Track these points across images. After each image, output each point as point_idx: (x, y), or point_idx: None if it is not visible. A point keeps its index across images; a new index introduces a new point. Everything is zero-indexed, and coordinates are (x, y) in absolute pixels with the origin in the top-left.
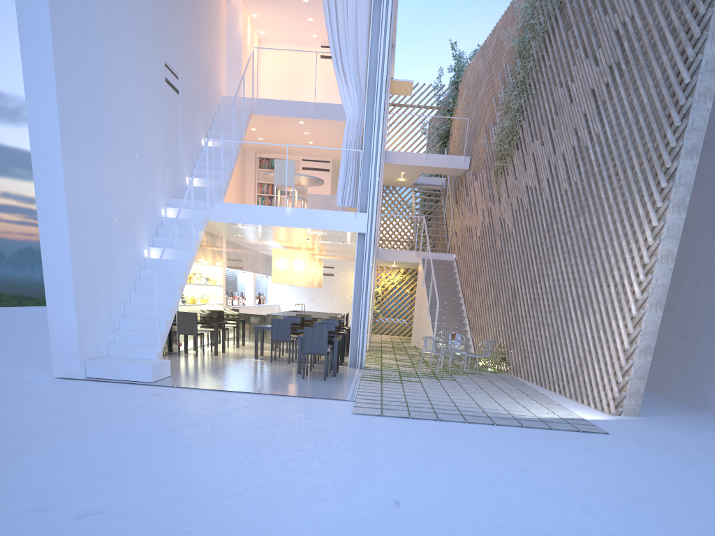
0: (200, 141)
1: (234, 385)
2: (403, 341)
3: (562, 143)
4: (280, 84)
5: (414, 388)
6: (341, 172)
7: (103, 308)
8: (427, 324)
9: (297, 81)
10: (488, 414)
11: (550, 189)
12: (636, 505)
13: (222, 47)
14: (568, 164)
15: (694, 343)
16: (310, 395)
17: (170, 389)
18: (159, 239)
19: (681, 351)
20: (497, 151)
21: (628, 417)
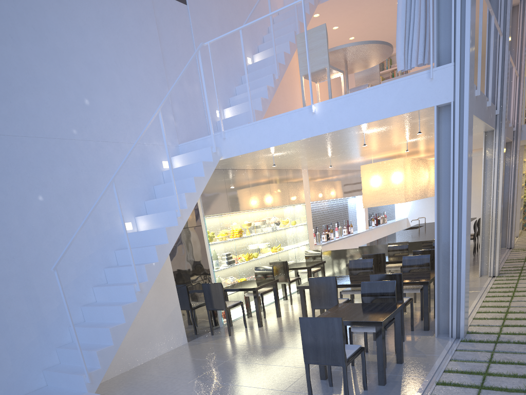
0: (242, 60)
1: None
2: None
3: None
4: None
5: None
6: (399, 6)
7: (23, 328)
8: None
9: None
10: None
11: None
12: None
13: None
14: None
15: None
16: None
17: None
18: (150, 202)
19: None
20: None
21: None
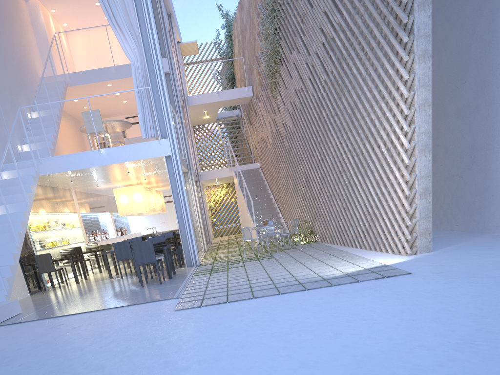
0: (25, 115)
1: (76, 308)
2: (237, 237)
3: (313, 44)
4: (90, 62)
5: (237, 272)
6: (138, 109)
7: None
8: (249, 220)
9: (103, 57)
10: (300, 281)
11: (313, 86)
12: (470, 352)
13: (30, 39)
14: (322, 58)
15: (461, 180)
16: (141, 301)
17: (13, 326)
18: None
19: (451, 190)
20: (268, 72)
21: (424, 254)
